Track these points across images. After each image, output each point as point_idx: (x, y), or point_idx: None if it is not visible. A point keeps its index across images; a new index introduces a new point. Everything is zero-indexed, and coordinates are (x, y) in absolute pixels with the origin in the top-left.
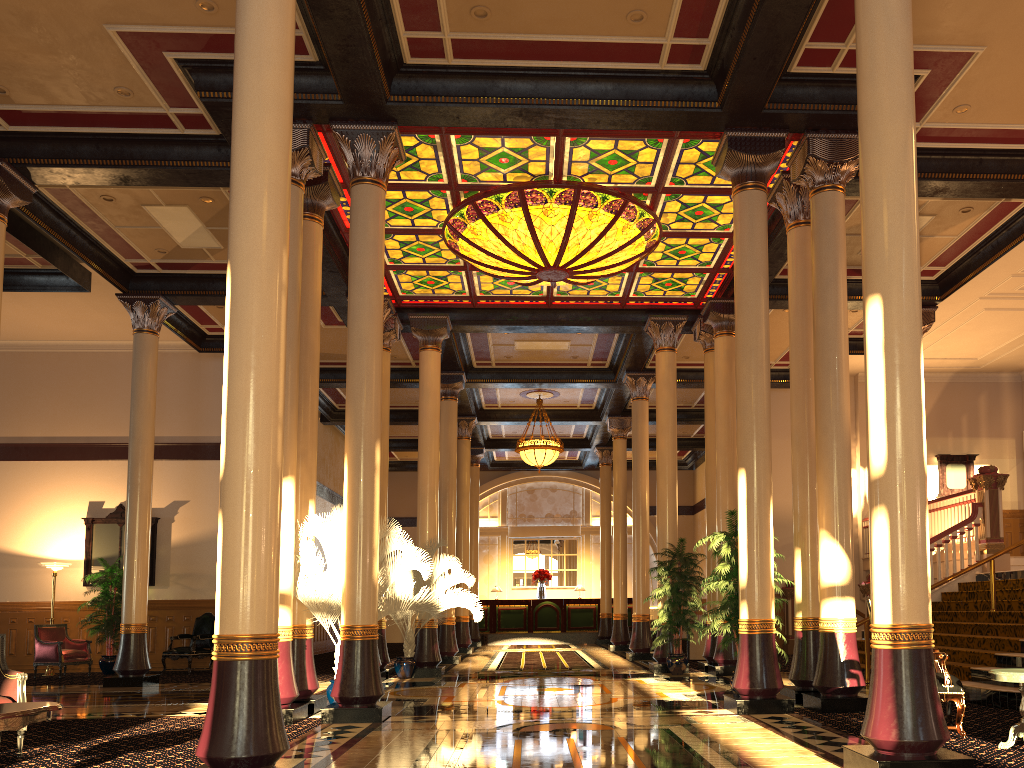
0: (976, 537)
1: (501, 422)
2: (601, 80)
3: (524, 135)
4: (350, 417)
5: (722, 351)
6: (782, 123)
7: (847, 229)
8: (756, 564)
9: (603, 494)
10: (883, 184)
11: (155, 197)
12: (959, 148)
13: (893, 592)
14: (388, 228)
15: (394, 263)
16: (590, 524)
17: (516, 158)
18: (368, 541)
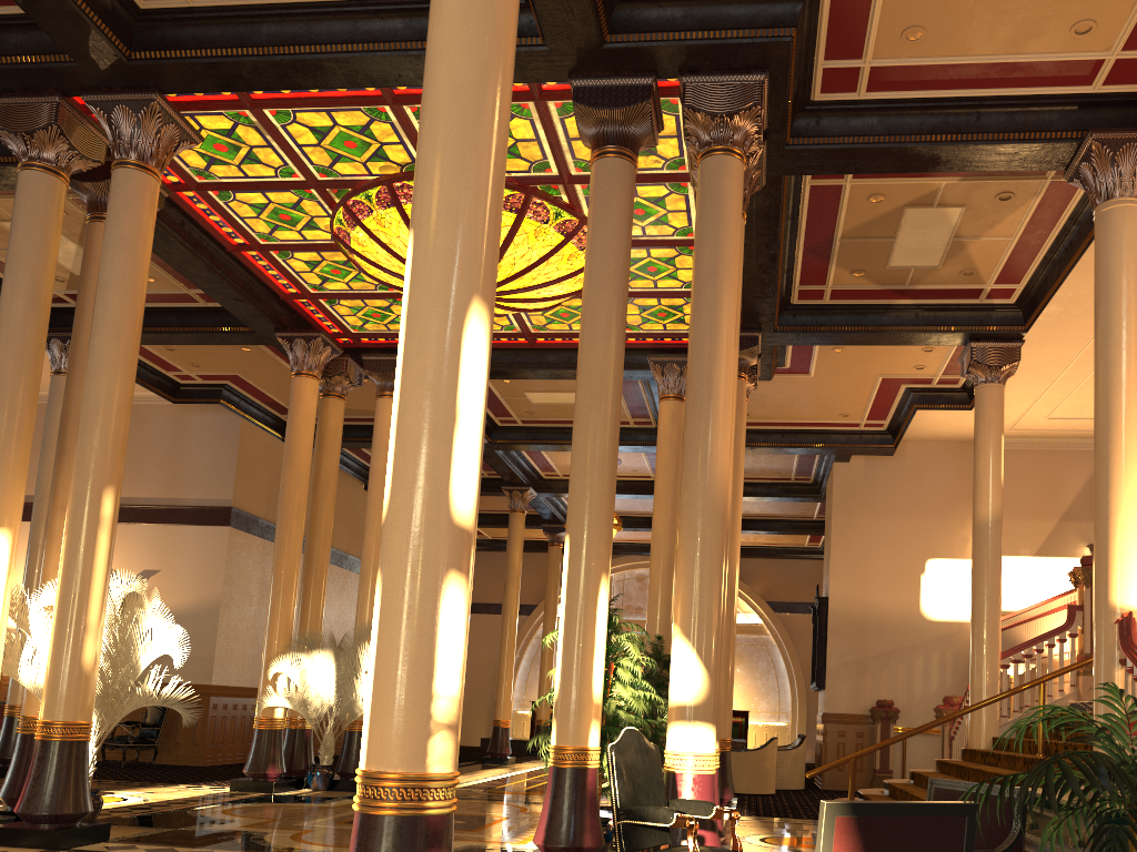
0: (1072, 652)
1: (565, 494)
2: (388, 16)
3: (346, 105)
4: (75, 456)
5: None
6: (642, 63)
7: (852, 230)
8: (570, 668)
9: None
10: (434, 56)
11: (3, 210)
12: (942, 98)
13: (371, 716)
14: (280, 244)
15: (318, 290)
16: None
17: (363, 140)
18: (78, 614)
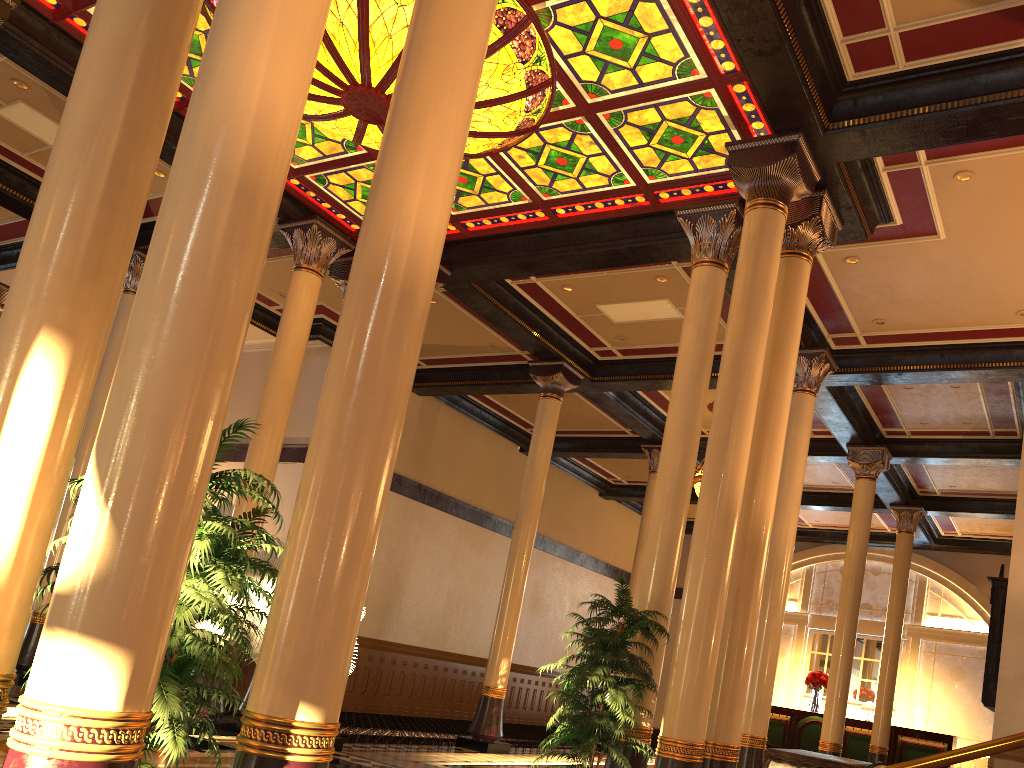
0: None
1: None
2: None
3: None
4: None
5: (745, 237)
6: None
7: None
8: None
9: (894, 573)
10: None
11: None
12: None
13: None
14: None
15: (297, 164)
16: (922, 624)
17: None
18: None
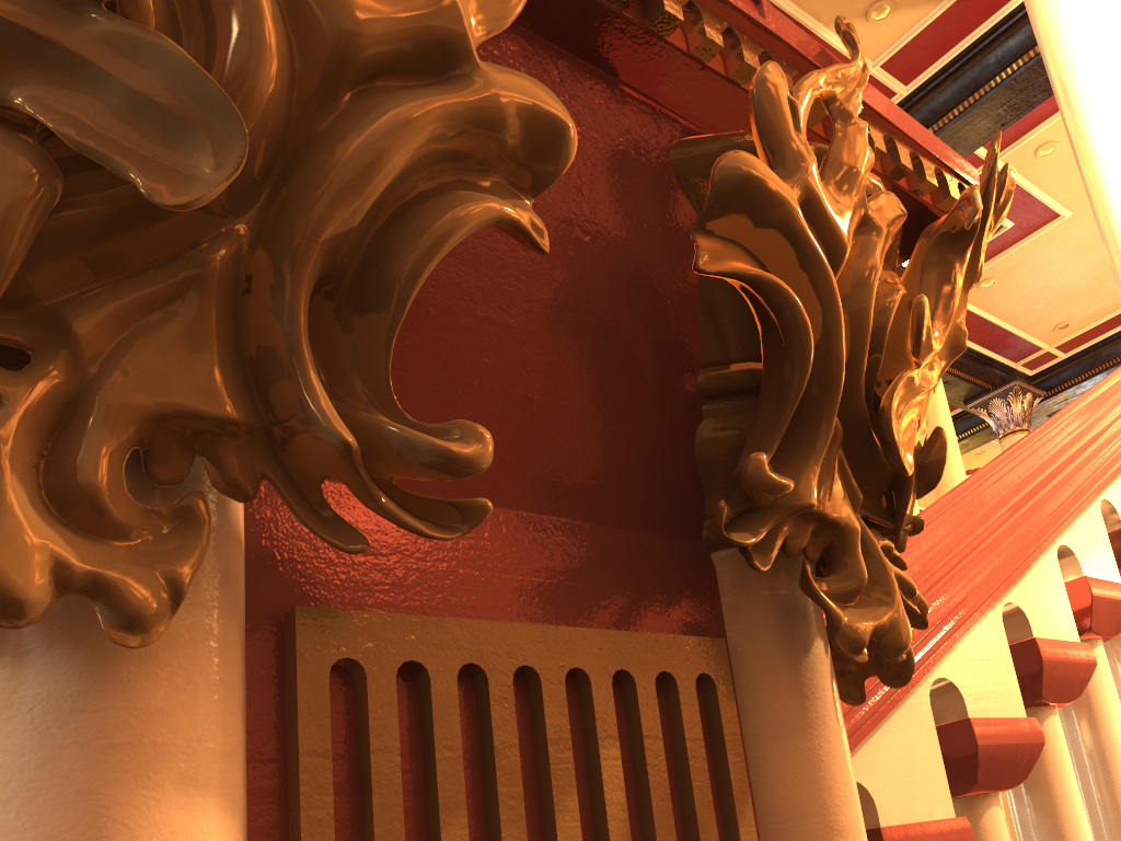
0: None
1: None
2: None
3: None
4: None
5: None
6: None
7: None
8: None
9: None
10: None
11: None
12: None
13: None
14: None
15: None
16: None
17: None
18: None
